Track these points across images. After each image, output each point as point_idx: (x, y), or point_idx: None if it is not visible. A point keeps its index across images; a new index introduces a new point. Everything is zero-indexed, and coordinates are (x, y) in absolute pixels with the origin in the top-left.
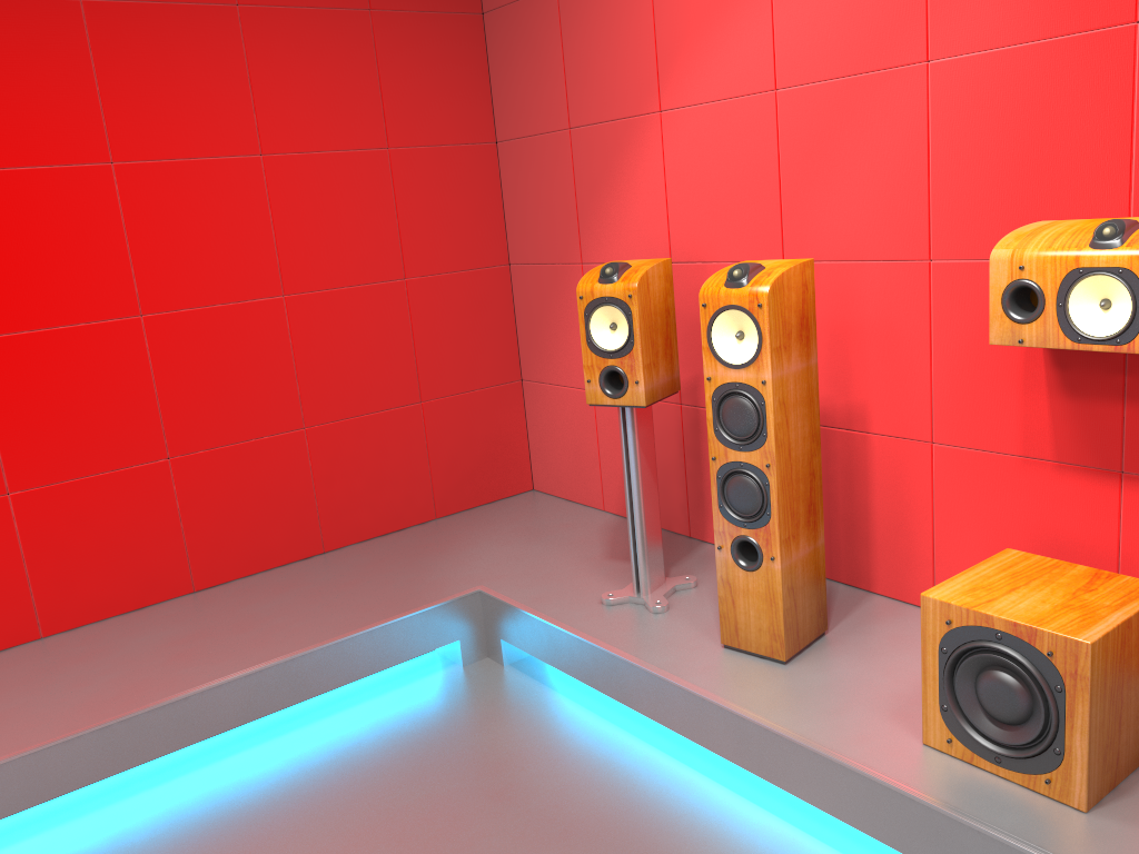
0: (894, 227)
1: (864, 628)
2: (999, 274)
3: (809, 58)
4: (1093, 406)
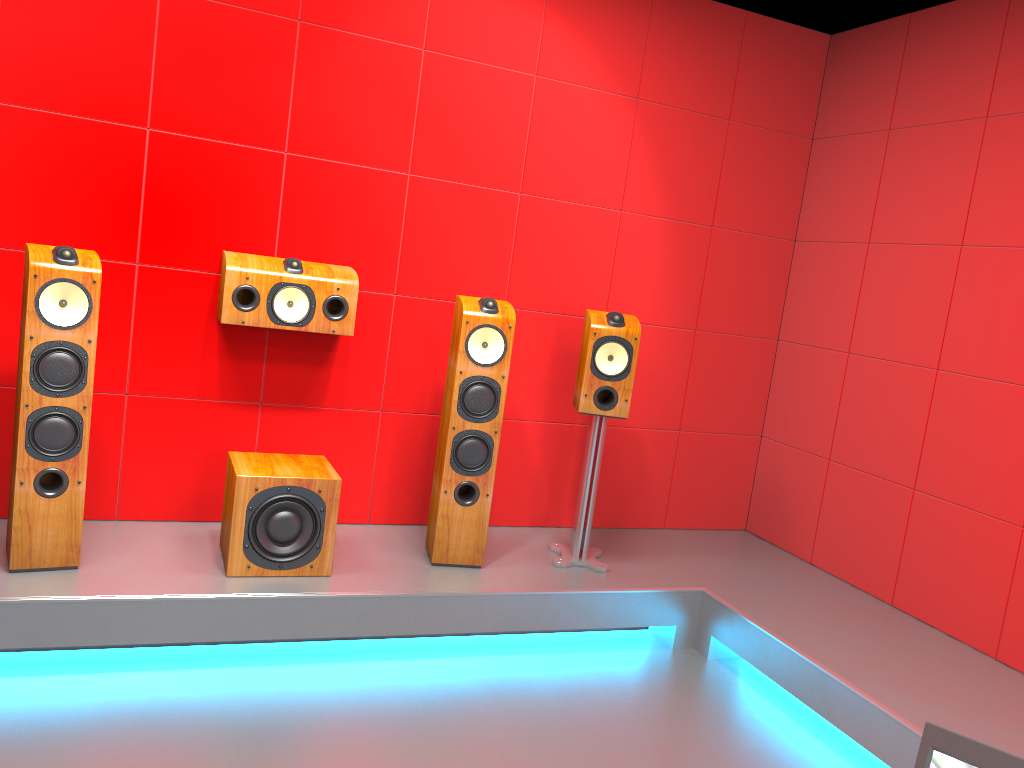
0: (108, 236)
1: (91, 538)
2: (232, 280)
3: (35, 89)
4: (247, 365)
